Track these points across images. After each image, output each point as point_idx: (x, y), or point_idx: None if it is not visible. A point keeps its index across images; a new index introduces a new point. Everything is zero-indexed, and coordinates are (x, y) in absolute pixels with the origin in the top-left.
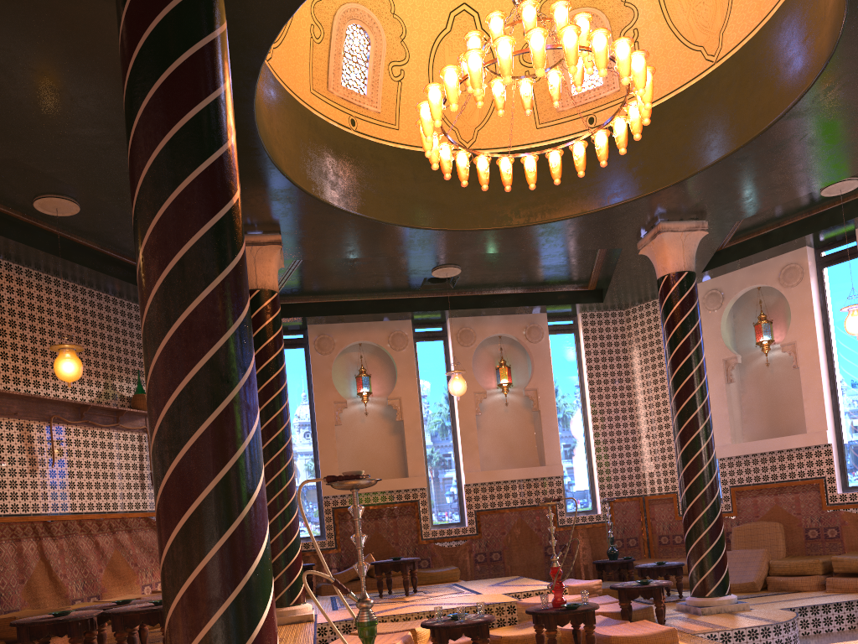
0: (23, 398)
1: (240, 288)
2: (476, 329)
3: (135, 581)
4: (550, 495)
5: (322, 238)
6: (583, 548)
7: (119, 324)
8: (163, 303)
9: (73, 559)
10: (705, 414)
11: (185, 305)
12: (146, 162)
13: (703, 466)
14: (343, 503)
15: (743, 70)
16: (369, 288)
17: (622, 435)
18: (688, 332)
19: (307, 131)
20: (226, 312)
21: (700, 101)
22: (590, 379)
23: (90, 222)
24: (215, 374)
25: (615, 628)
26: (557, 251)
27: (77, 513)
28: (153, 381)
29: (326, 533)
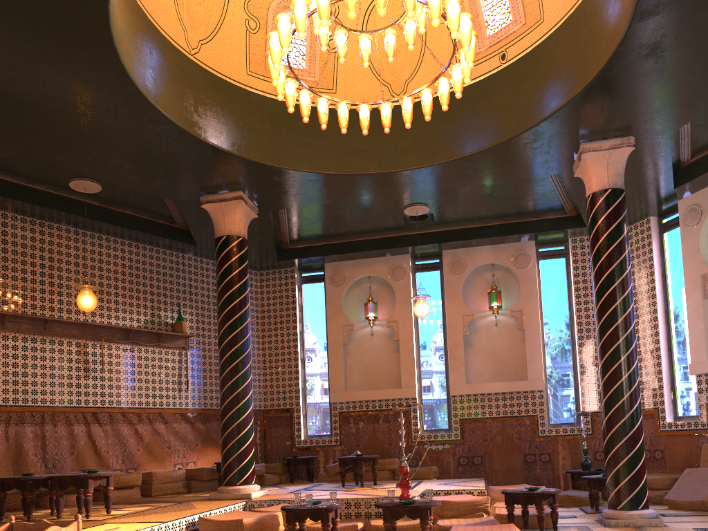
0: (81, 325)
1: None
2: (466, 258)
3: (168, 460)
4: (532, 407)
5: (277, 191)
6: (563, 458)
7: (167, 270)
8: None
9: (115, 440)
10: (625, 329)
11: None
12: None
13: (619, 380)
14: (348, 408)
15: None
16: (361, 229)
17: None
18: (609, 248)
19: (240, 105)
20: None
21: (584, 18)
22: (577, 300)
23: (116, 195)
24: None
25: (475, 528)
26: (509, 182)
27: (121, 407)
28: None
29: (333, 433)
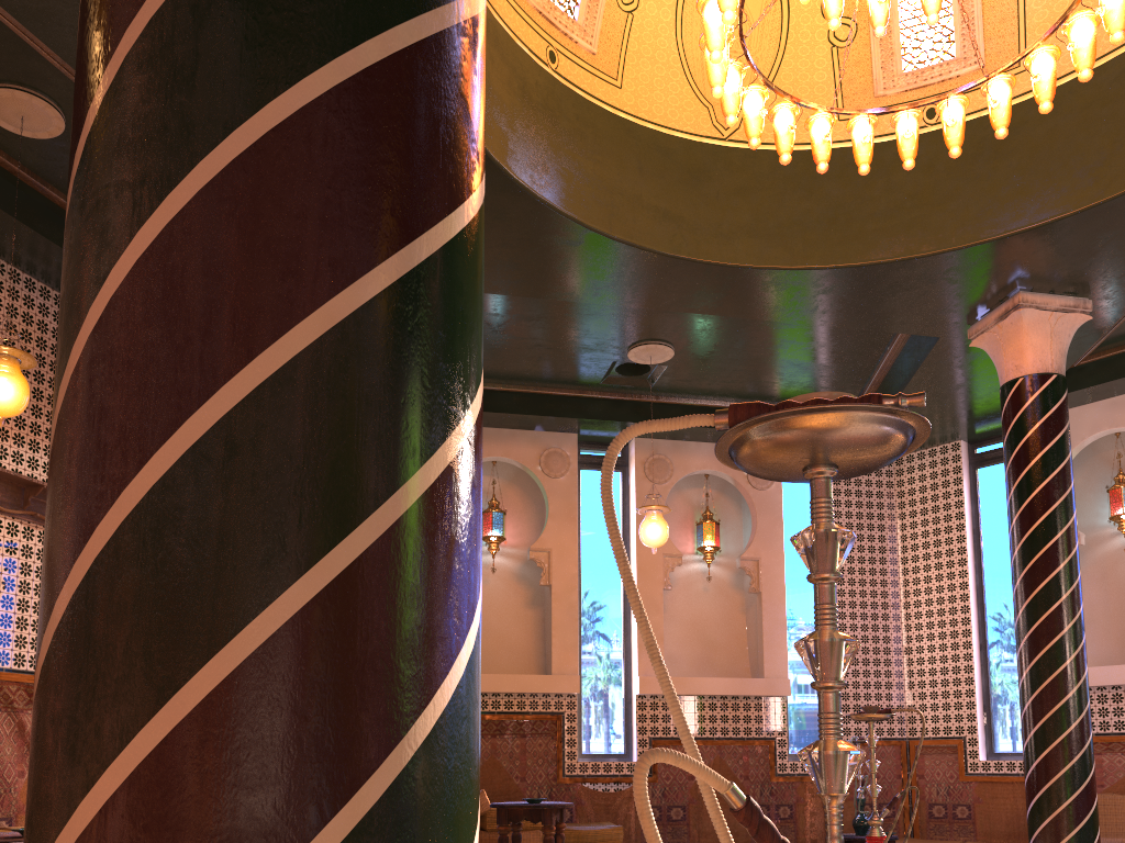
0: None
1: None
2: (674, 459)
3: None
4: (768, 724)
5: None
6: (812, 813)
7: None
8: None
9: None
10: (1077, 605)
11: None
12: None
13: (1070, 690)
14: None
15: None
16: (525, 369)
17: (881, 643)
18: (1054, 469)
19: None
20: None
21: None
22: None
23: None
24: None
25: None
26: (831, 336)
27: None
28: None
29: None
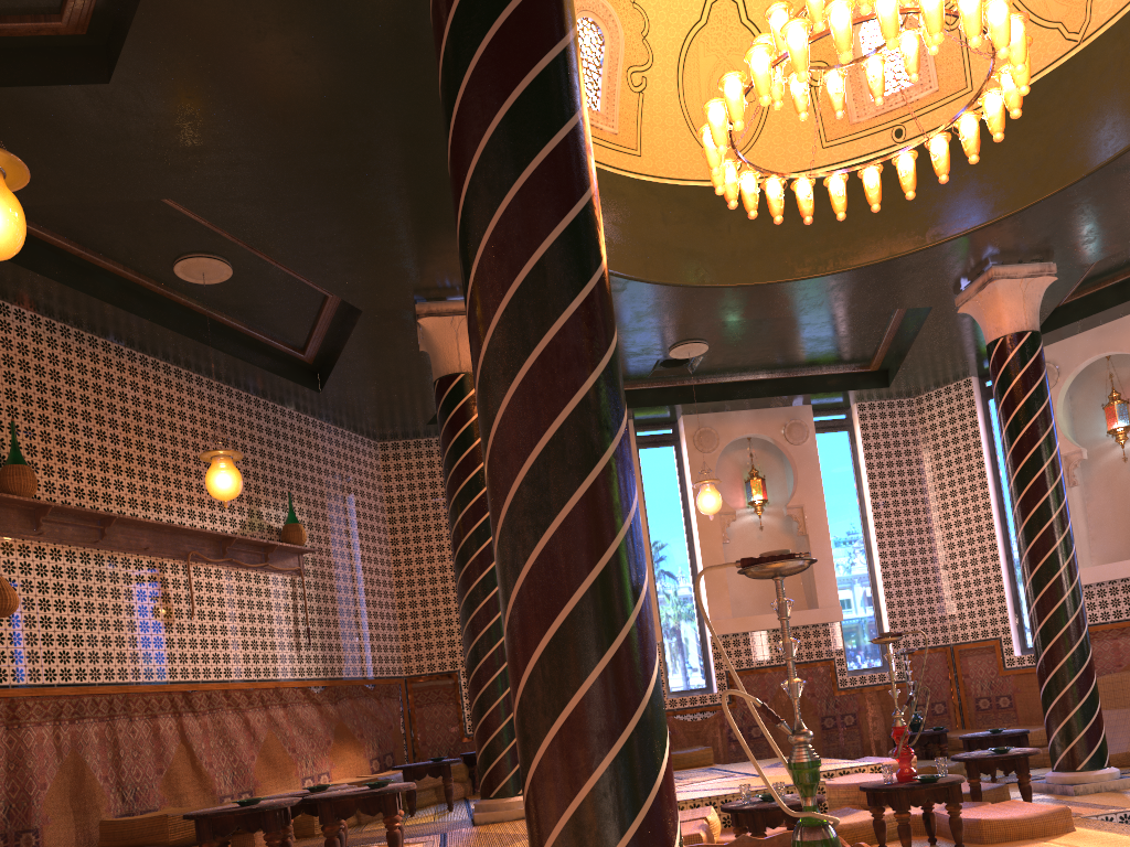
0: (154, 529)
1: (609, 302)
2: (718, 429)
3: (293, 772)
4: (826, 647)
5: None
6: (873, 718)
7: (263, 433)
8: (518, 320)
9: (219, 743)
10: (1065, 522)
11: (549, 322)
12: (484, 130)
13: (1065, 593)
14: None
15: (1126, 47)
16: None
17: (919, 565)
18: (1035, 412)
19: None
20: (599, 332)
21: (1058, 95)
22: (872, 491)
23: (241, 292)
24: (592, 417)
25: (976, 811)
26: (840, 315)
27: (222, 681)
28: (504, 430)
29: None
